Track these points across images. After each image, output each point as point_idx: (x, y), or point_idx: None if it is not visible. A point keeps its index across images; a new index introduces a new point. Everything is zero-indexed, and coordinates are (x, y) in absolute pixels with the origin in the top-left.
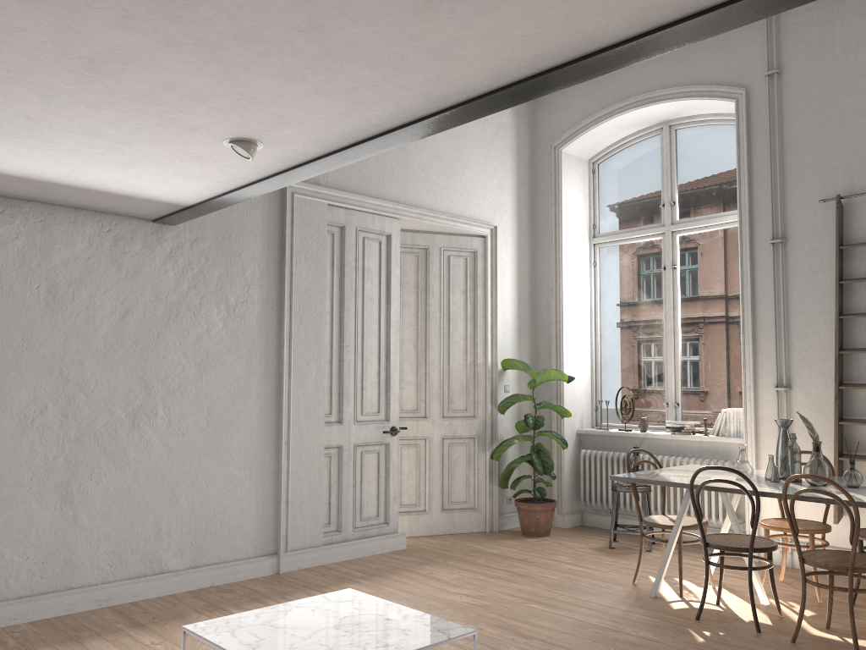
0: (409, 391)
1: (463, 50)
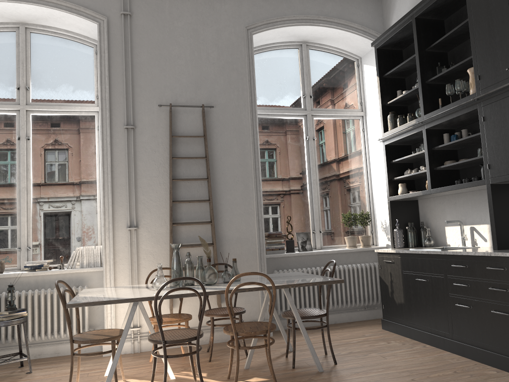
0: None
1: None
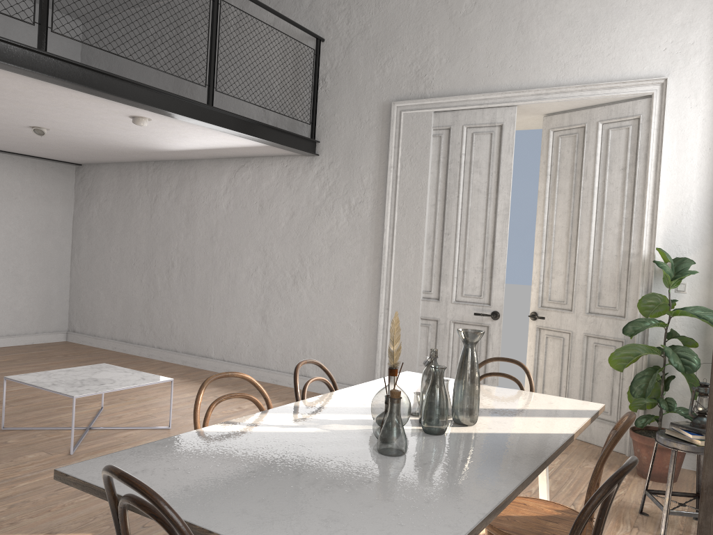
0: (558, 281)
1: None
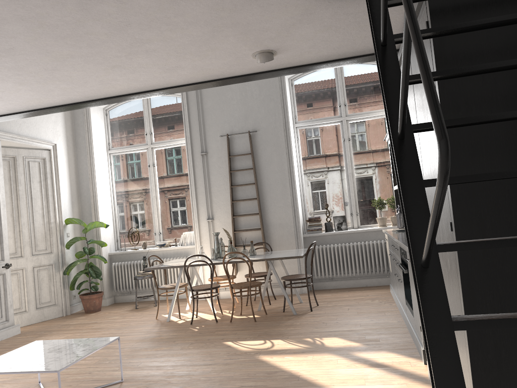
0: (10, 242)
1: (115, 82)
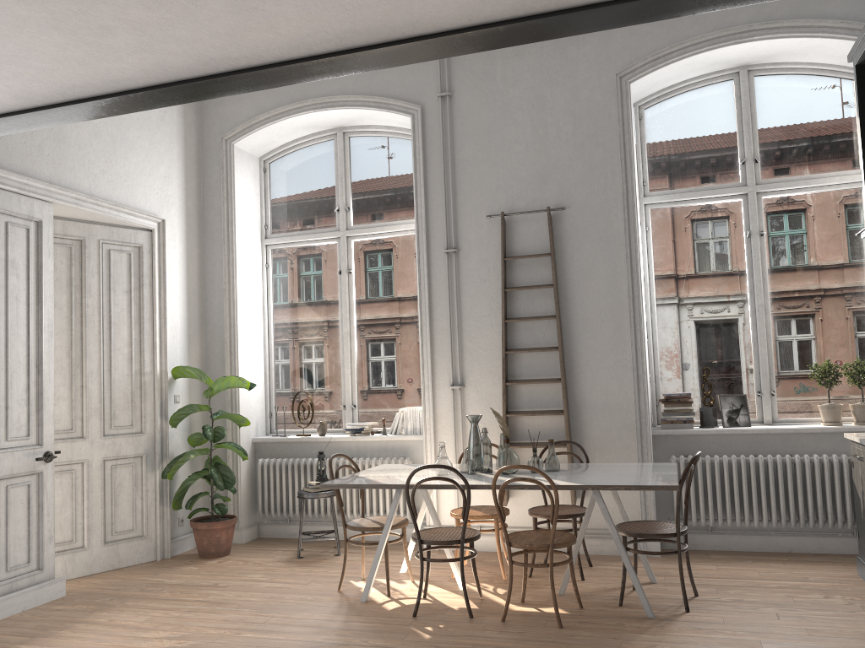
0: (62, 408)
1: (275, 7)
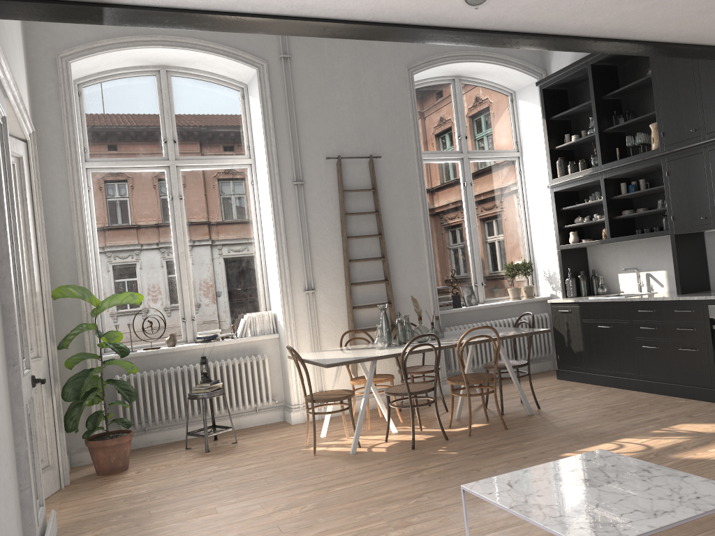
0: None
1: (714, 15)
